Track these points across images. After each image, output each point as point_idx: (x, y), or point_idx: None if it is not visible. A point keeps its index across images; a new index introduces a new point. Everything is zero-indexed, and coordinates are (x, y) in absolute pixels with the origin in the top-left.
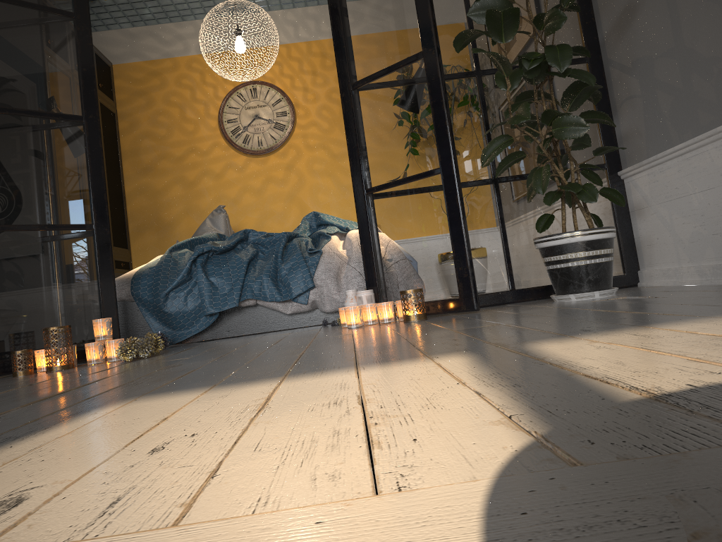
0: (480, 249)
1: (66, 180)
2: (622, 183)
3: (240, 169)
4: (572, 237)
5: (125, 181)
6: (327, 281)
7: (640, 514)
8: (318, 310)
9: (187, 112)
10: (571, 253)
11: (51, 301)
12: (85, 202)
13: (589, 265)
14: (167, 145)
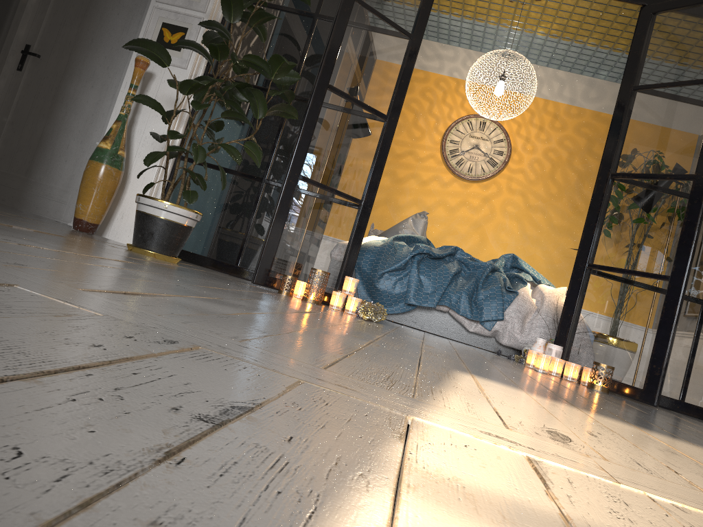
0: None
1: (359, 160)
2: None
3: (443, 184)
4: None
5: None
6: (514, 320)
7: None
8: (493, 339)
9: (419, 120)
10: None
11: (316, 247)
12: (364, 182)
13: None
14: (392, 140)
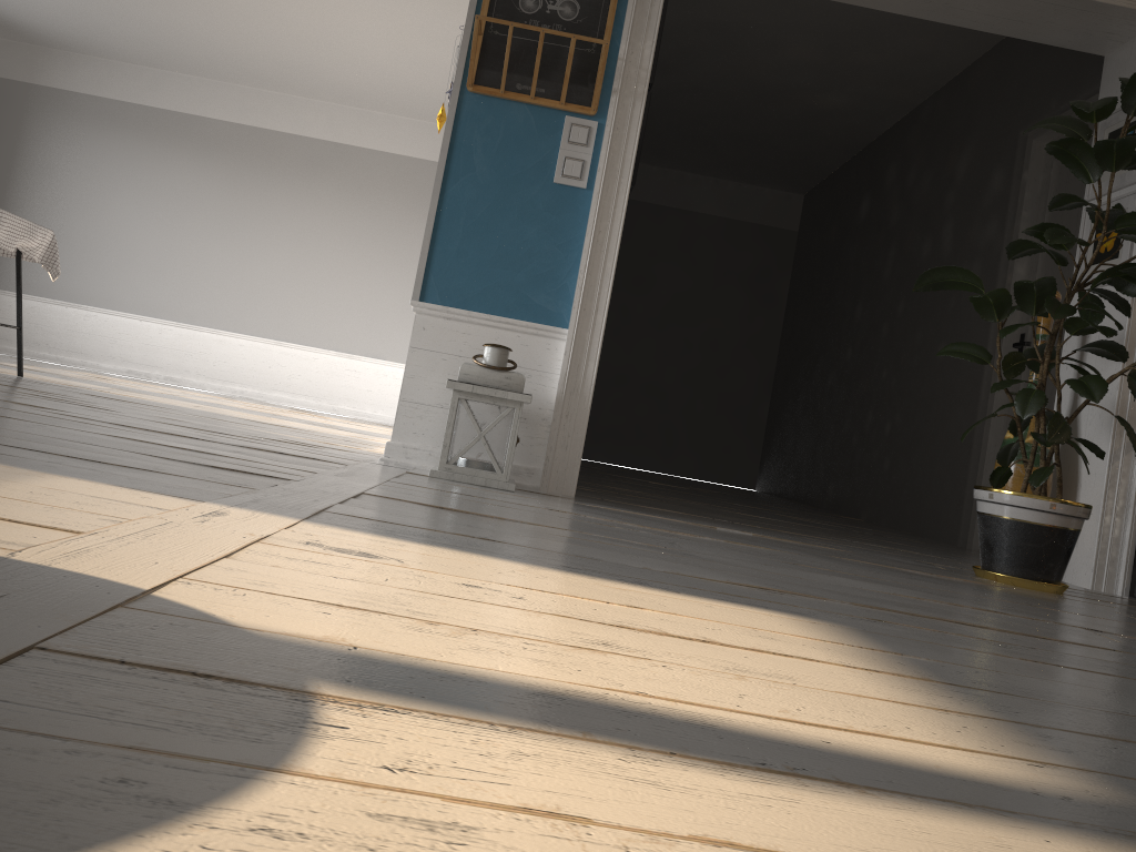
0: None
1: None
2: None
3: None
4: None
5: None
6: None
7: (1, 583)
8: None
9: None
10: None
11: None
12: None
13: None
14: None
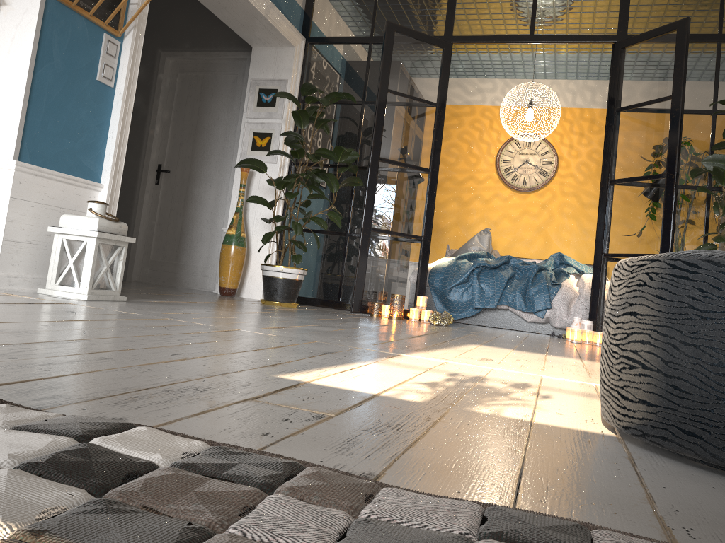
0: None
1: (413, 207)
2: None
3: (504, 199)
4: None
5: None
6: (560, 307)
7: None
8: (549, 324)
9: (473, 148)
10: None
11: (393, 278)
12: (420, 222)
13: None
14: (453, 170)
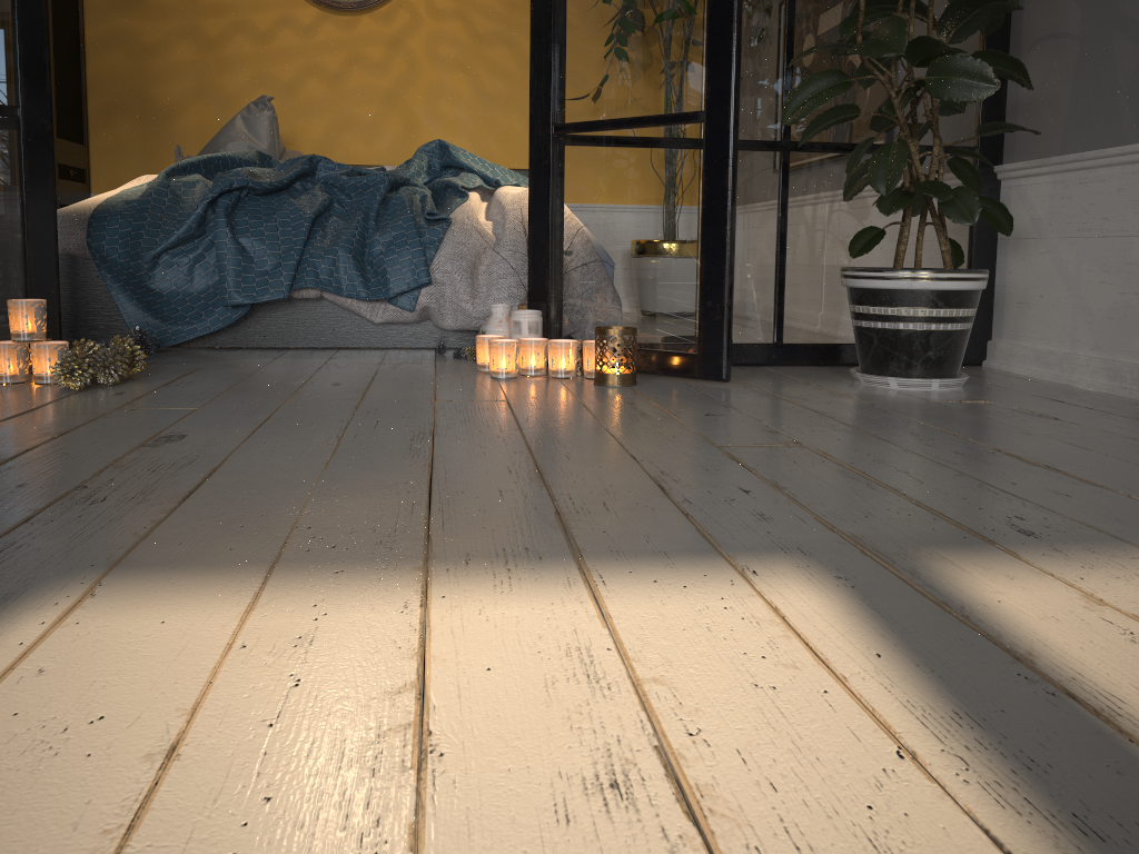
0: (737, 265)
1: None
2: (997, 186)
3: (304, 30)
4: (917, 280)
5: (87, 16)
6: (454, 277)
7: None
8: (429, 323)
9: None
10: (908, 308)
11: None
12: (4, 62)
13: (933, 333)
14: None
